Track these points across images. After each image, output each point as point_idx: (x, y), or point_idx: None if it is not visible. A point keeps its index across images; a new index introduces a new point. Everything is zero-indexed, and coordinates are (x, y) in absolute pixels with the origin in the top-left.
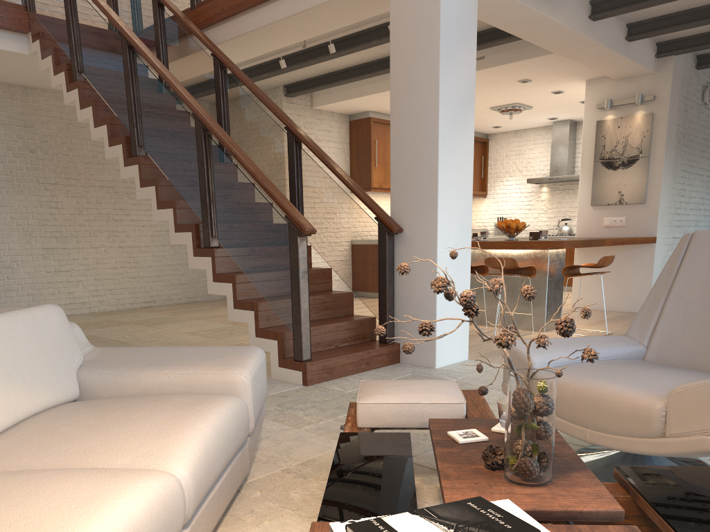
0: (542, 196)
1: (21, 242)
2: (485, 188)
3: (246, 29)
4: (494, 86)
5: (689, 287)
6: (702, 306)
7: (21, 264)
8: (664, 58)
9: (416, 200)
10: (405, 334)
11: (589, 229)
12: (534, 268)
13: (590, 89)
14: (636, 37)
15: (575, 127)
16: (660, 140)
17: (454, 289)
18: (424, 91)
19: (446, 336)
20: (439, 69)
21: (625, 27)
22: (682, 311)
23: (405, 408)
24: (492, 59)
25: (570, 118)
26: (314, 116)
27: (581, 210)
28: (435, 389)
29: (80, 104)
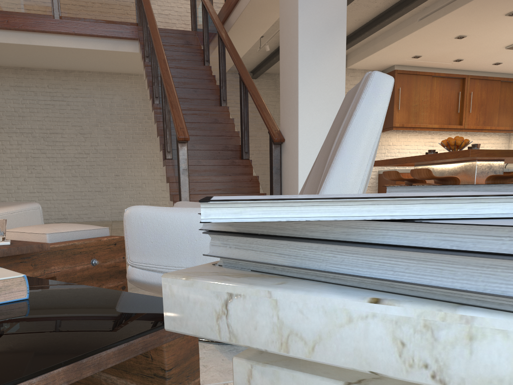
0: None
1: (148, 171)
2: None
3: (241, 9)
4: (485, 24)
5: (324, 148)
6: (322, 166)
7: (147, 185)
8: None
9: (289, 114)
10: None
11: None
12: (458, 178)
13: None
14: None
15: None
16: None
17: None
18: (292, 22)
19: None
20: (298, 1)
21: None
22: (316, 173)
23: (19, 236)
24: None
25: None
26: (347, 74)
27: None
28: (55, 226)
29: (145, 77)
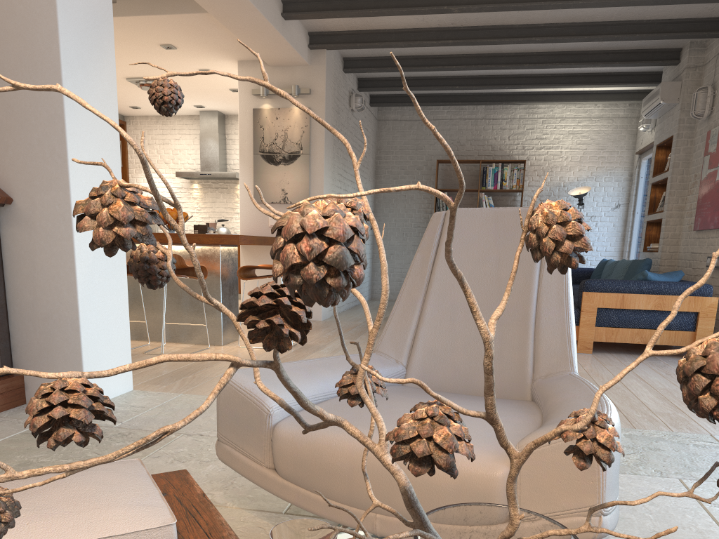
0: (194, 193)
1: None
2: (126, 179)
3: None
4: (130, 46)
5: (453, 283)
6: None
7: None
8: (317, 51)
9: (31, 155)
10: (32, 361)
11: (254, 229)
12: (205, 268)
13: (243, 71)
14: (293, 15)
15: (224, 121)
16: (319, 137)
17: (183, 234)
18: None
19: (99, 360)
20: None
21: (280, 1)
22: (448, 316)
23: None
24: (127, 6)
25: (219, 110)
26: None
27: (244, 208)
28: (100, 497)
29: None
